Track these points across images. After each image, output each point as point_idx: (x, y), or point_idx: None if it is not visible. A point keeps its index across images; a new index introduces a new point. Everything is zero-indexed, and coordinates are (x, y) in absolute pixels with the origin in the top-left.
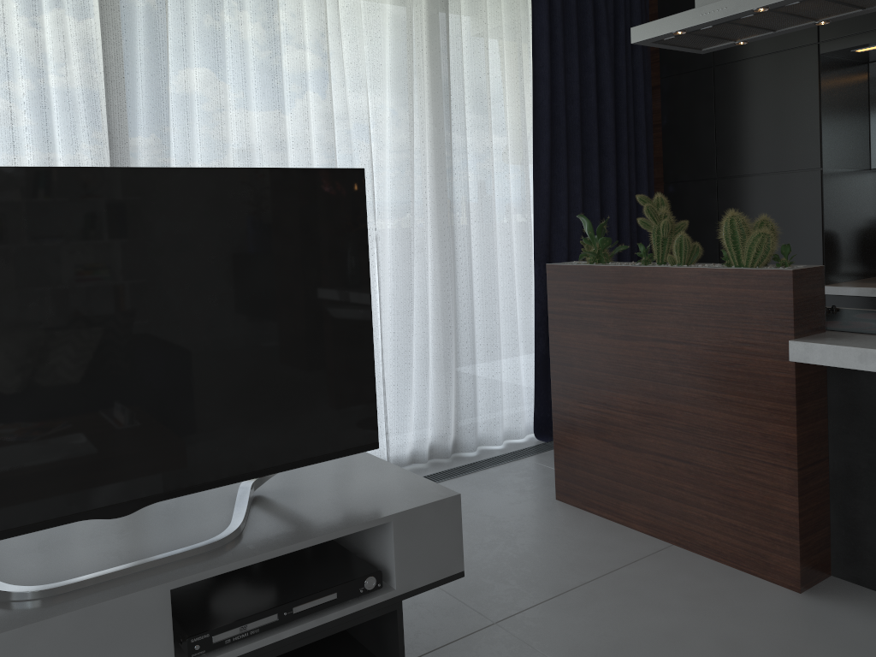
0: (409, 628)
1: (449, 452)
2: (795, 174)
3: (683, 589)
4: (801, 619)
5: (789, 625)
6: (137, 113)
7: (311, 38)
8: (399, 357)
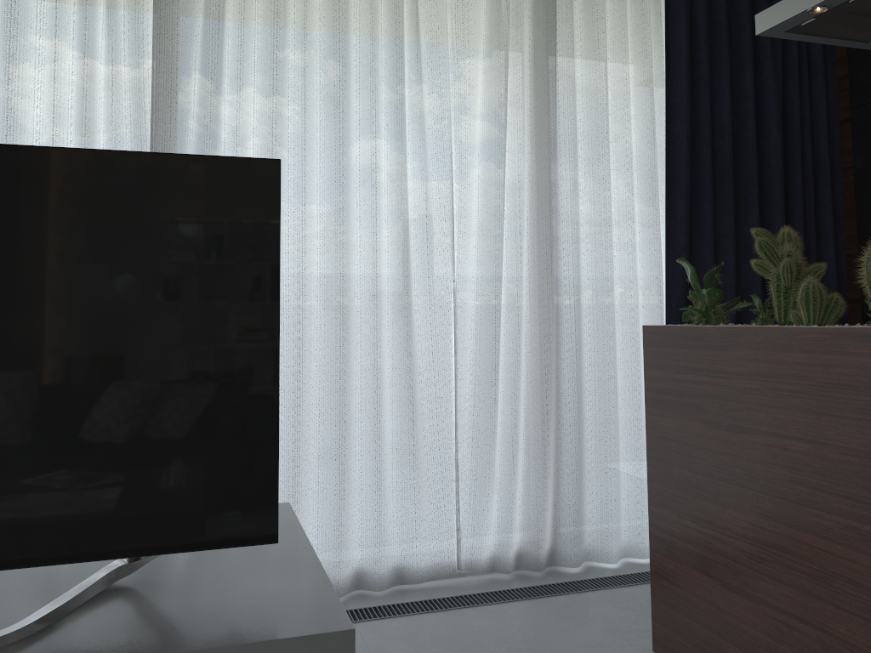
0: None
1: (541, 564)
2: None
3: None
4: None
5: None
6: (185, 144)
7: (387, 65)
8: (479, 436)
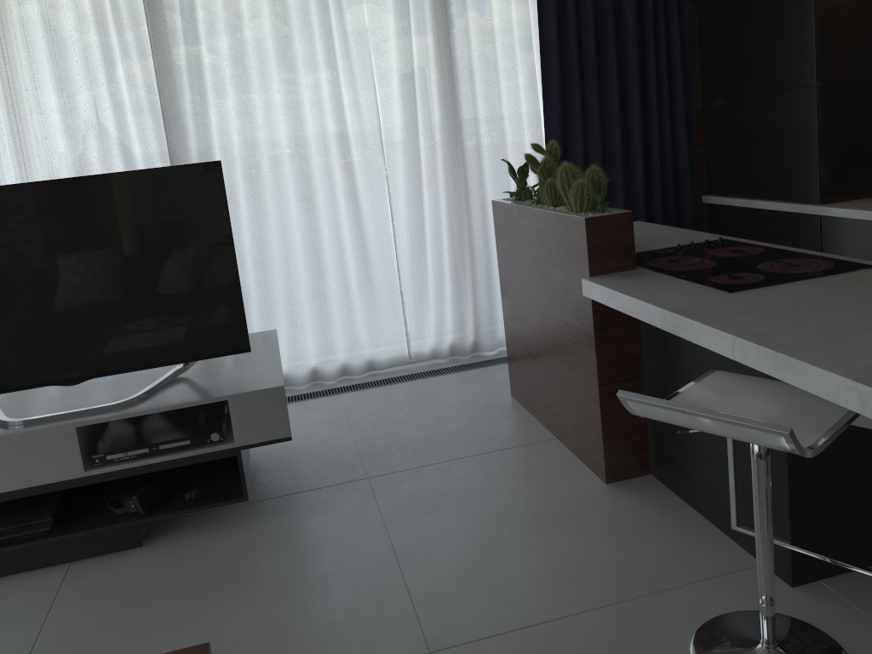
0: (313, 474)
1: (466, 352)
2: (796, 91)
3: (521, 471)
4: (580, 502)
5: (565, 505)
6: (184, 99)
7: (317, 16)
8: (415, 273)
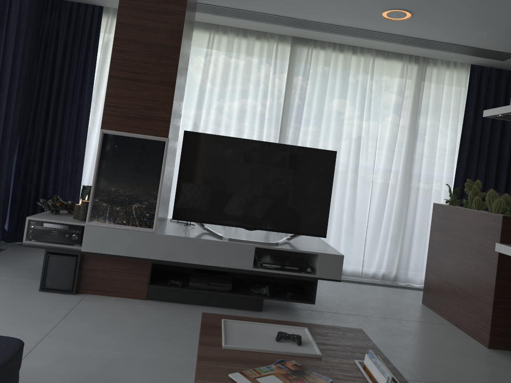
0: (331, 307)
1: (390, 279)
2: None
3: (439, 332)
4: (476, 351)
5: (468, 350)
6: (290, 123)
7: (359, 101)
8: (374, 232)
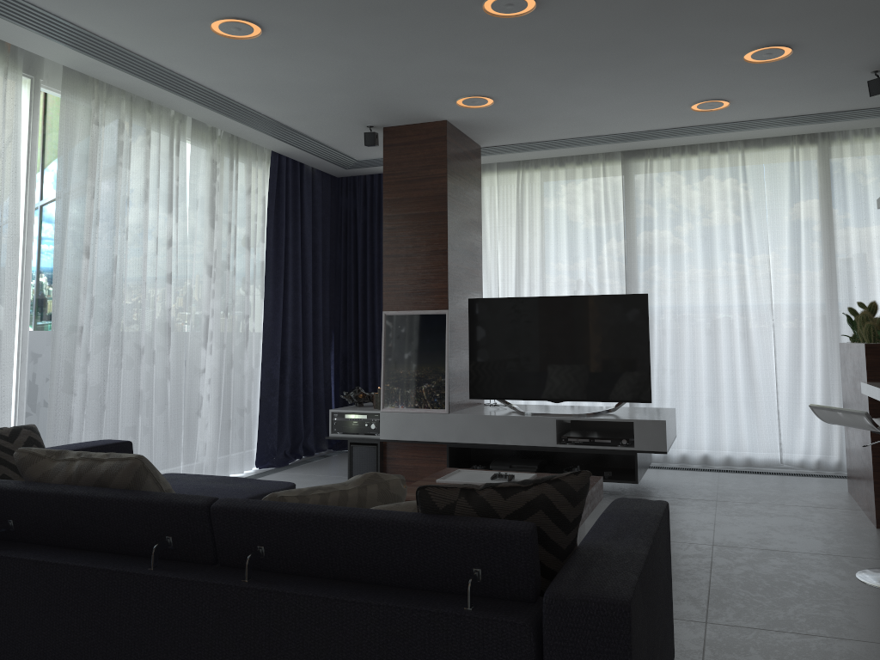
0: (683, 494)
1: (830, 467)
2: None
3: (820, 515)
4: (849, 529)
5: (837, 528)
6: (639, 263)
7: (732, 215)
8: (790, 398)
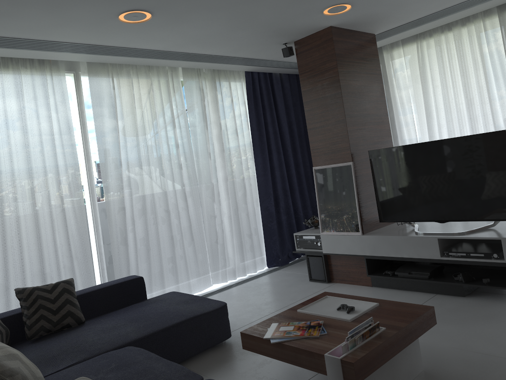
0: None
1: None
2: None
3: None
4: None
5: None
6: None
7: None
8: None
